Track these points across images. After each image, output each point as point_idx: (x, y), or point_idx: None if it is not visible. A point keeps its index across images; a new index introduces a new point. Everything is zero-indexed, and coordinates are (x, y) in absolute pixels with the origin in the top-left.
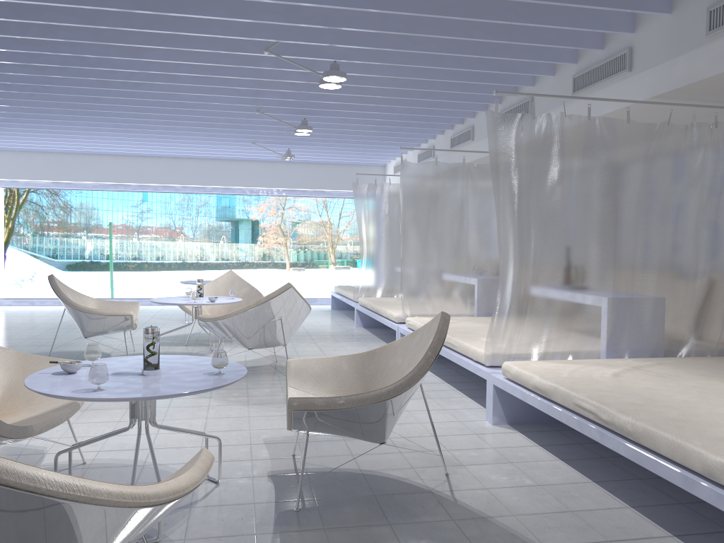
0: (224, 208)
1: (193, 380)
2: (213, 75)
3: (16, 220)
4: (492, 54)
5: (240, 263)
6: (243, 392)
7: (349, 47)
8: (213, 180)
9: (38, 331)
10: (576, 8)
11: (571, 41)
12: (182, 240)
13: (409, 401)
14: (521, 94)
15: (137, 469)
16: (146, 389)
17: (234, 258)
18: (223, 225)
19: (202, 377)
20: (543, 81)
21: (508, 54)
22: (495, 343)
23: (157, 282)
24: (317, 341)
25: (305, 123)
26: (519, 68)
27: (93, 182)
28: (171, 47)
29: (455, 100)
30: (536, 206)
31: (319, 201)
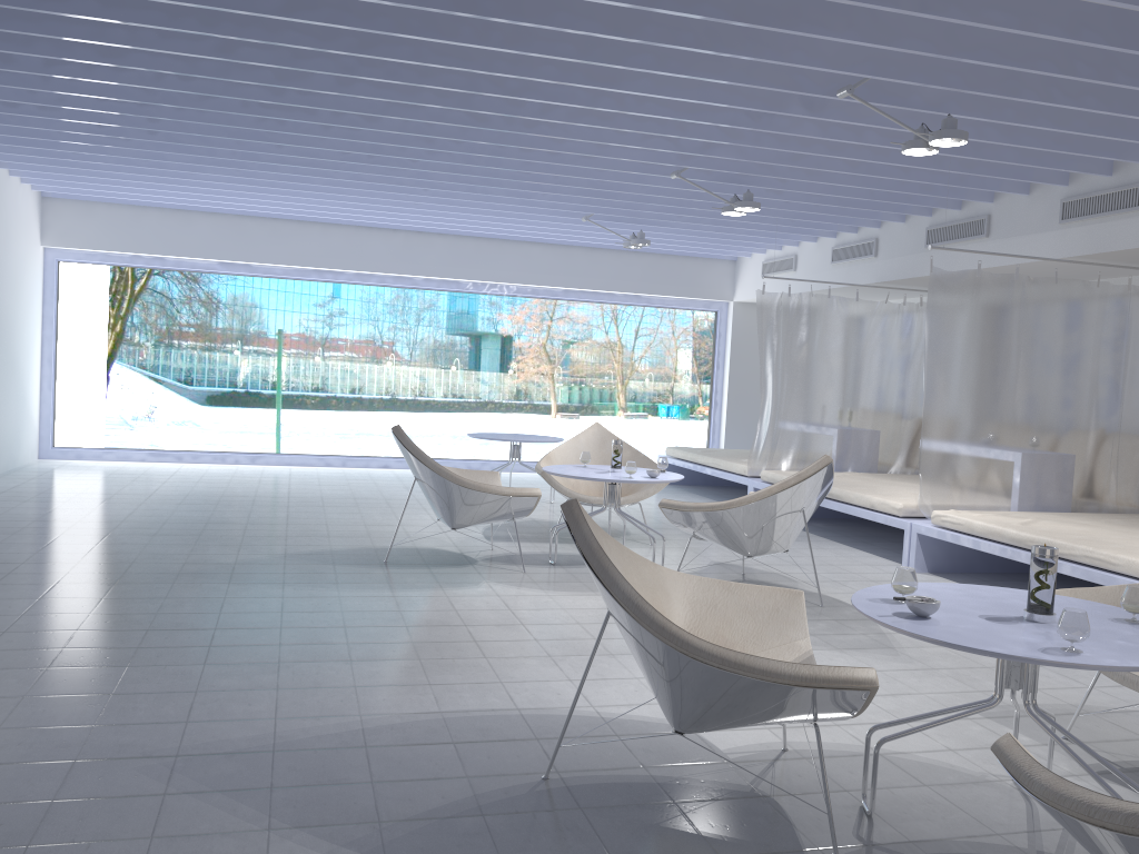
0: (460, 315)
1: (1137, 632)
2: (690, 119)
3: (128, 320)
4: None
5: (480, 403)
6: None
7: (977, 94)
8: (476, 271)
9: (276, 511)
10: None
11: None
12: (393, 363)
13: None
14: None
15: (881, 760)
16: (1131, 649)
17: (472, 394)
18: (456, 342)
19: (1131, 627)
20: None
21: None
22: None
23: (350, 429)
24: None
25: (751, 197)
26: None
27: (288, 265)
28: (694, 76)
29: (1005, 176)
30: None
31: (606, 310)
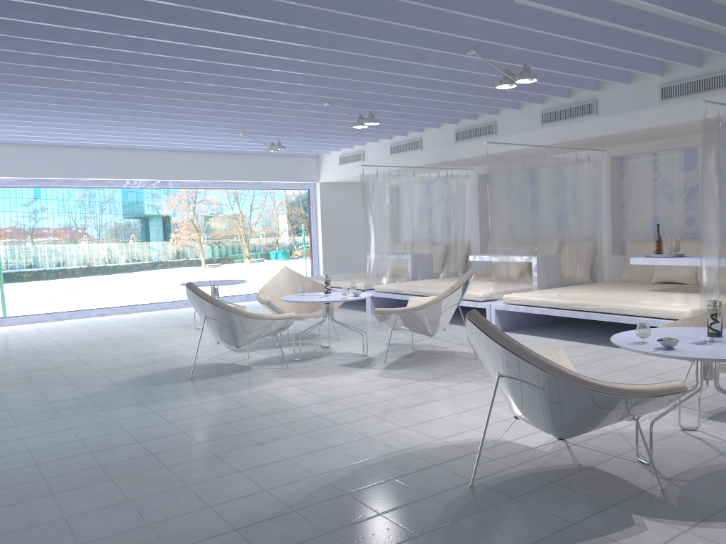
0: (131, 204)
1: None
2: (363, 68)
3: None
4: (621, 65)
5: (152, 263)
6: (479, 373)
7: (539, 52)
8: (152, 173)
9: (65, 356)
10: (718, 36)
11: (686, 59)
12: (86, 242)
13: (614, 360)
14: (716, 103)
15: (614, 435)
16: None
17: (146, 258)
18: (131, 223)
19: None
20: (612, 88)
21: (629, 66)
22: (704, 301)
23: (59, 292)
24: (383, 329)
25: (373, 116)
26: (611, 77)
27: (12, 177)
28: (389, 41)
29: (515, 99)
30: (722, 191)
31: (230, 194)
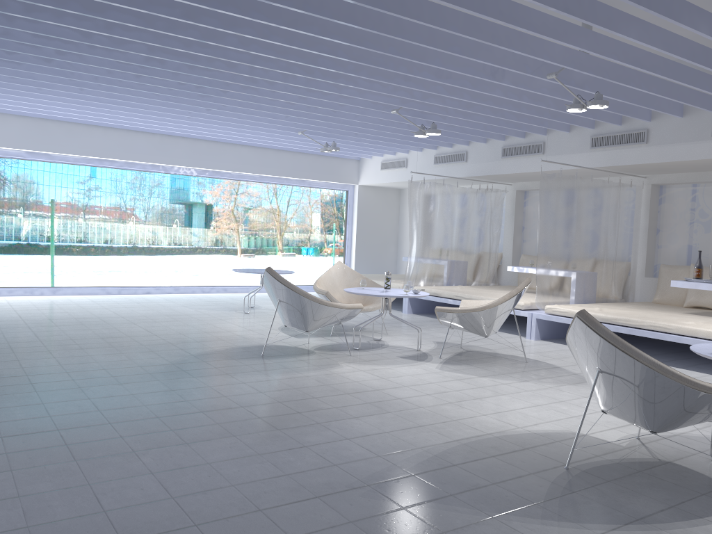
0: (178, 190)
1: None
2: (443, 82)
3: None
4: (681, 99)
5: (192, 248)
6: (534, 375)
7: (612, 81)
8: (207, 163)
9: (132, 326)
10: None
11: None
12: (133, 223)
13: None
14: None
15: (682, 437)
16: None
17: (187, 243)
18: (176, 208)
19: None
20: (664, 119)
21: (688, 100)
22: None
23: (104, 268)
24: (425, 328)
25: (436, 127)
26: (666, 109)
27: (79, 155)
28: (479, 60)
29: (569, 122)
30: None
31: (270, 188)
